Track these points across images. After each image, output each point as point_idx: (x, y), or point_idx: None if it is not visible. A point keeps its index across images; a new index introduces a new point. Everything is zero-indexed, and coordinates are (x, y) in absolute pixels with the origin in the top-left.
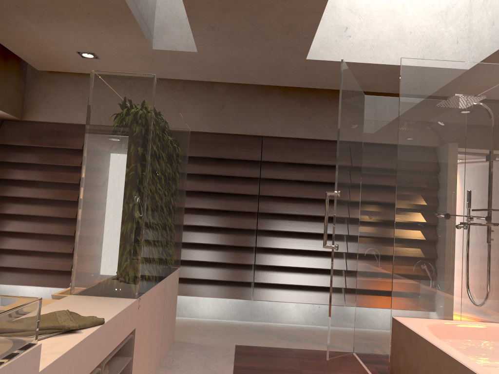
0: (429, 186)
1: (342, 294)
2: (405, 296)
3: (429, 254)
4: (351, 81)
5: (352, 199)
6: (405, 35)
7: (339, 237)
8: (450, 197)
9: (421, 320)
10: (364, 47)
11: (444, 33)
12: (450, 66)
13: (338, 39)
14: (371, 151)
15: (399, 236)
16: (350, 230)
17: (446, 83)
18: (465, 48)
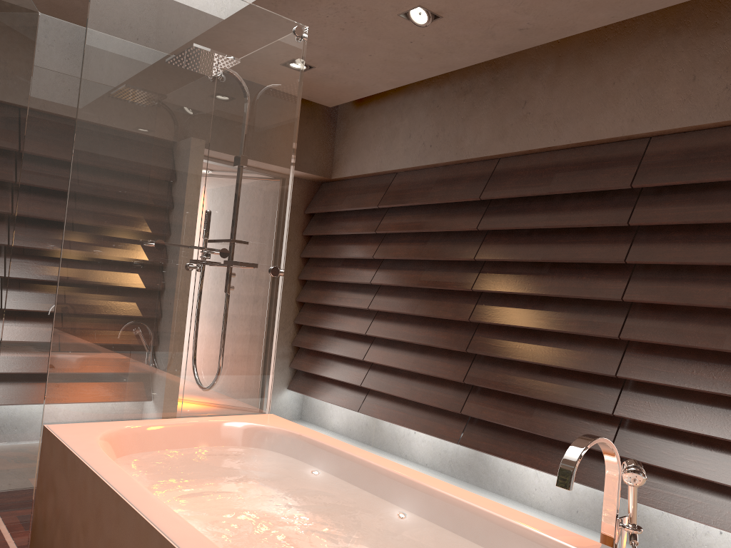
0: (133, 190)
1: None
2: (74, 385)
3: (123, 310)
4: None
5: None
6: None
7: None
8: (167, 213)
9: (98, 426)
10: None
11: None
12: None
13: None
14: (46, 122)
15: (69, 276)
16: None
17: (176, 13)
18: None
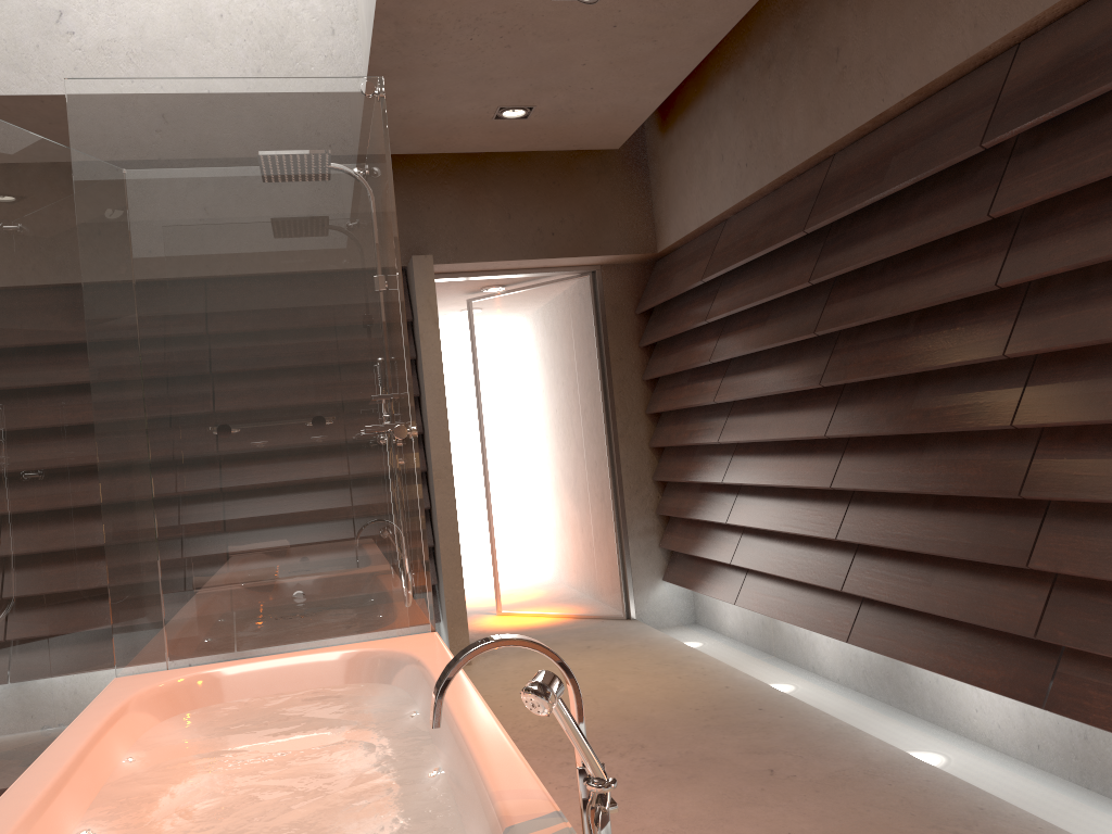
0: (172, 369)
1: (61, 644)
2: (145, 625)
3: (189, 523)
4: (8, 143)
5: (87, 419)
6: (210, 22)
7: (6, 517)
8: (223, 387)
9: (170, 674)
10: (112, 57)
11: (301, 14)
12: (188, 91)
13: (43, 42)
14: None
15: (112, 493)
16: (86, 491)
17: (184, 129)
18: (353, 45)
